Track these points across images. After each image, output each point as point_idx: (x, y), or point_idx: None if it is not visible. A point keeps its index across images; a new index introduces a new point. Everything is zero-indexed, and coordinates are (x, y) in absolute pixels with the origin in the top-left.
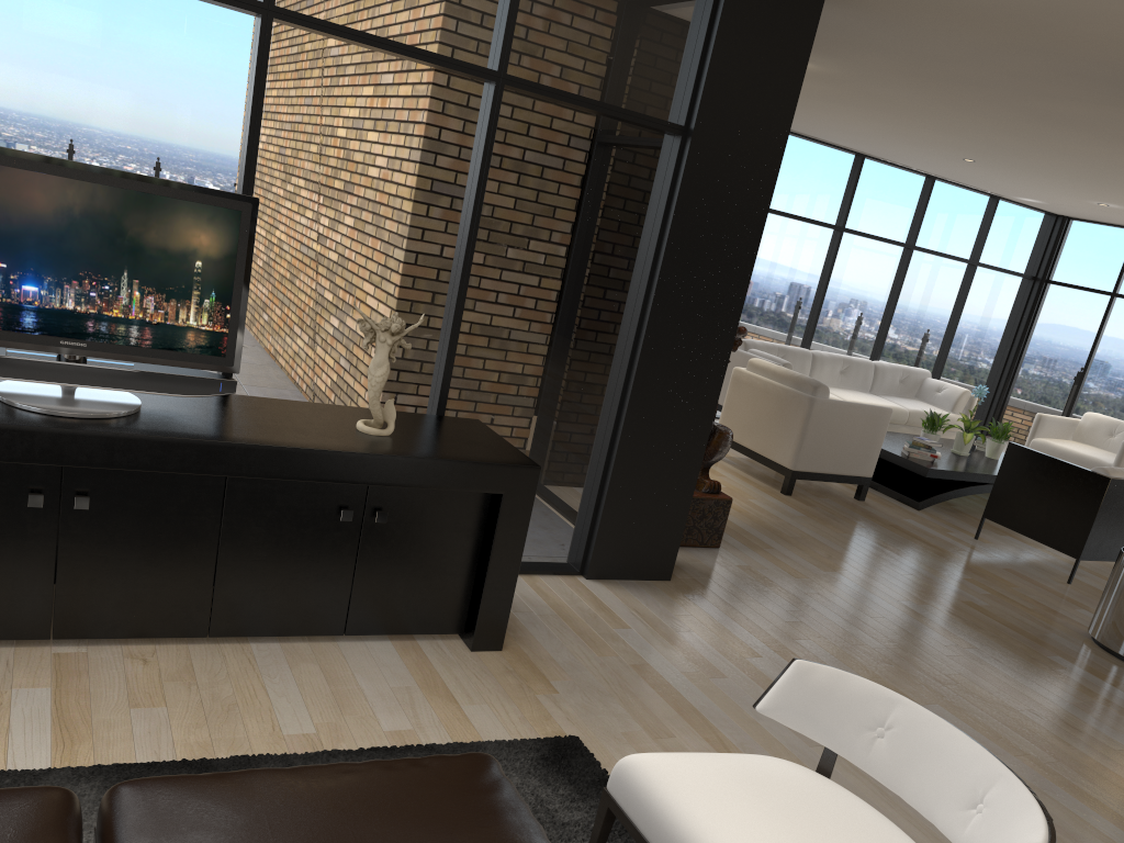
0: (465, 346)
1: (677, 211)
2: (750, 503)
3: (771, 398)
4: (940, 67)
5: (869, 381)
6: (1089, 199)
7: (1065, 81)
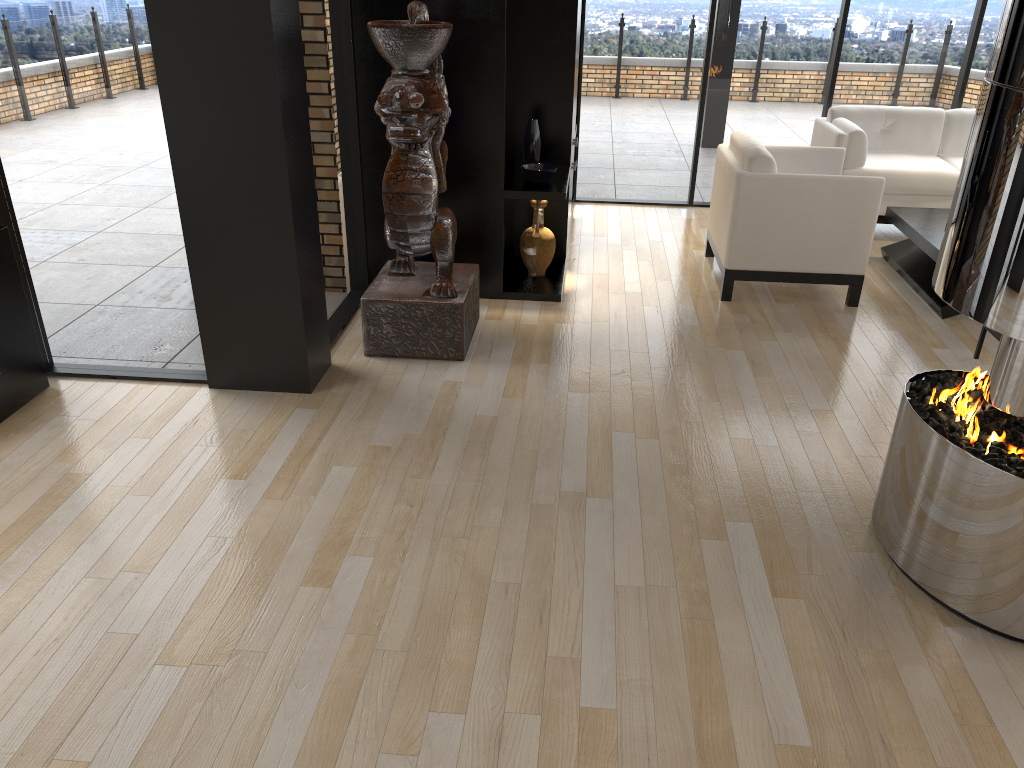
0: (5, 154)
1: None
2: (636, 310)
3: (724, 180)
4: None
5: None
6: None
7: None
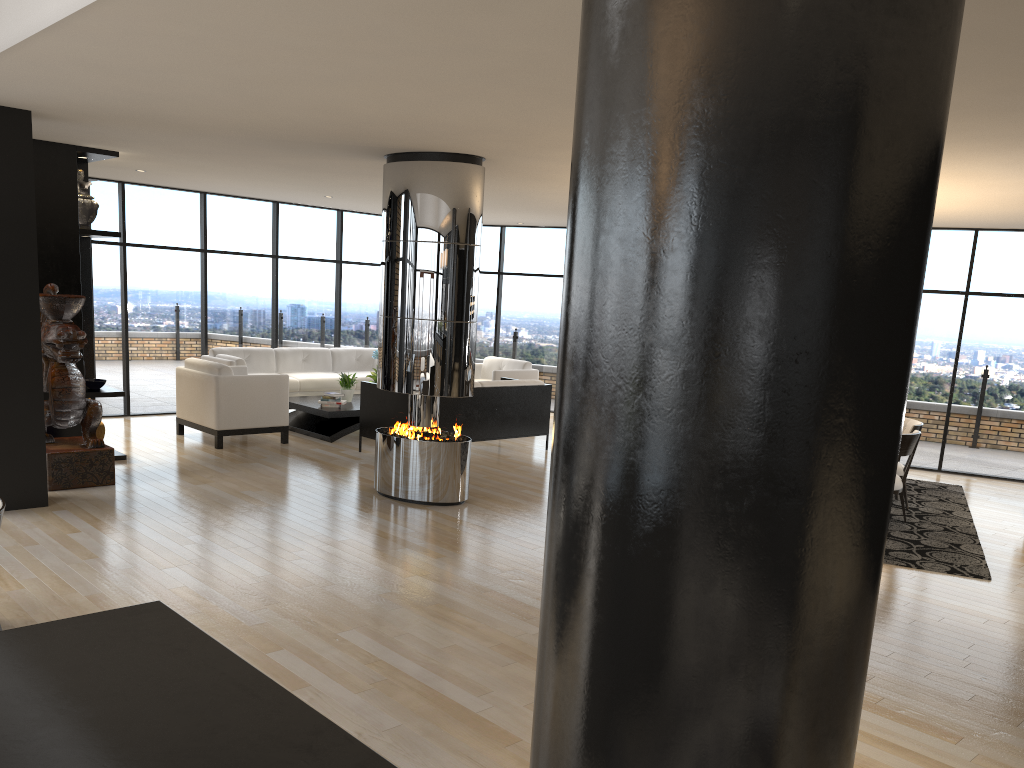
0: None
1: None
2: (178, 457)
3: (197, 383)
4: (182, 147)
5: (329, 363)
6: None
7: (250, 148)
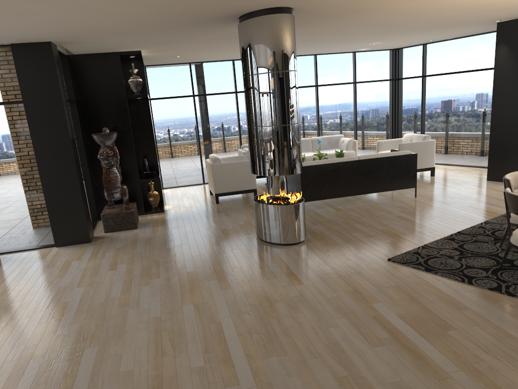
0: None
1: (30, 126)
2: (189, 210)
3: (209, 168)
4: (151, 41)
5: (310, 146)
6: (363, 44)
7: (174, 34)
